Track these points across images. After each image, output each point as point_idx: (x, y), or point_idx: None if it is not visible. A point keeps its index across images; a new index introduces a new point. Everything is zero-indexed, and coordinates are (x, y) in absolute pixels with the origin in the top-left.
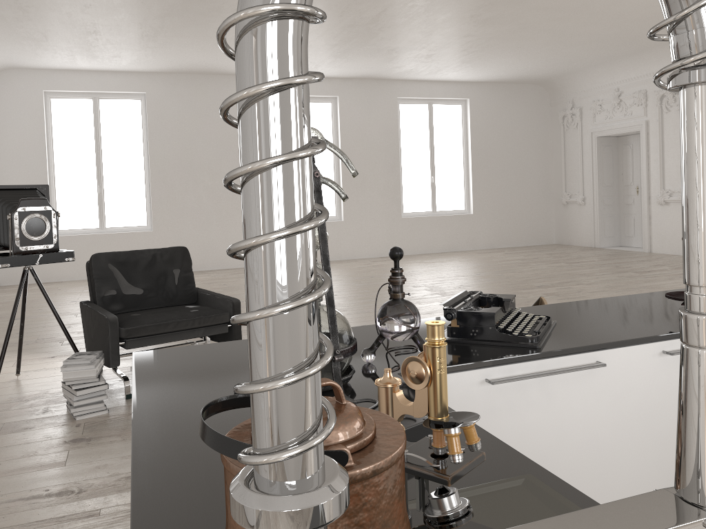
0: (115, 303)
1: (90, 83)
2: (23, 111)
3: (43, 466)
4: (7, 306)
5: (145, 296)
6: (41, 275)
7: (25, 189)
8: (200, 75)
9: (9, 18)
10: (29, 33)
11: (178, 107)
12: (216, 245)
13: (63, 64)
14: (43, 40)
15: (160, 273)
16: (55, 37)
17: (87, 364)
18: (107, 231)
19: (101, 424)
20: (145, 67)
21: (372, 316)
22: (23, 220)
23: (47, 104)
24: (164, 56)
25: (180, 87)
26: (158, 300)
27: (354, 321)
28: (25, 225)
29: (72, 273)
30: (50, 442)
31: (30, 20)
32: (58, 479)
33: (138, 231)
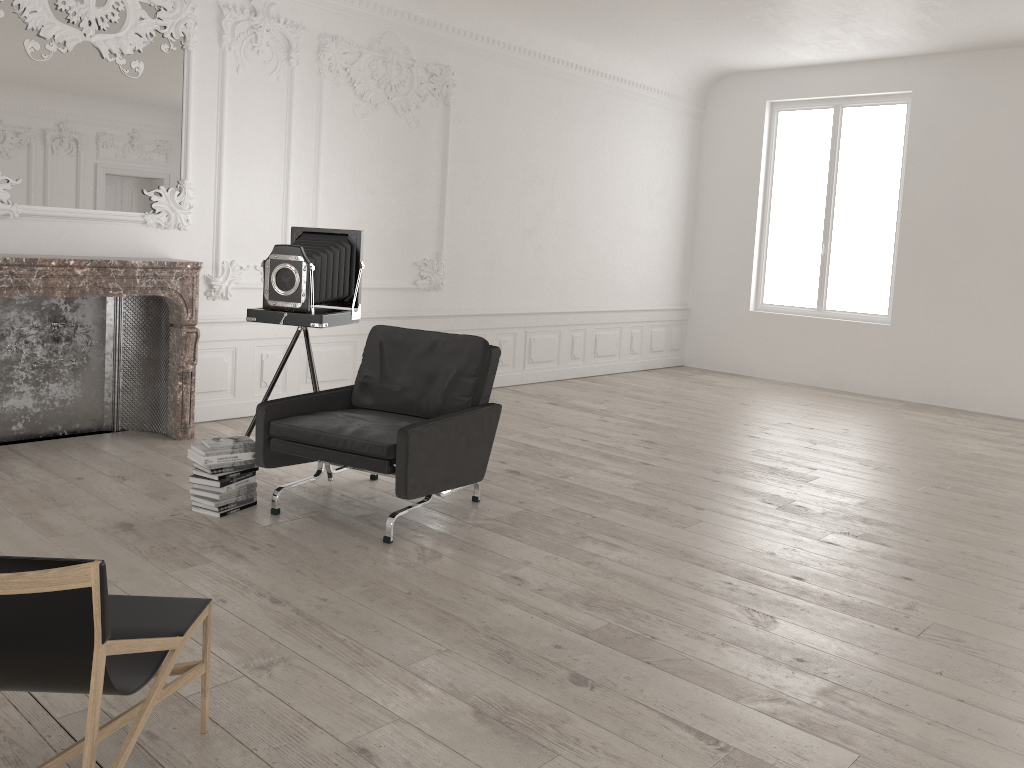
0: (370, 394)
1: (829, 84)
2: (738, 133)
3: (49, 530)
4: (602, 388)
5: (402, 395)
6: (731, 363)
7: (338, 234)
8: (1017, 49)
9: (620, 9)
10: (671, 24)
11: (966, 112)
12: (1000, 370)
13: (781, 59)
14: (700, 30)
15: (432, 368)
16: (707, 24)
17: (204, 449)
18: (826, 315)
19: (178, 523)
20: (902, 48)
21: (881, 574)
22: (274, 270)
23: (772, 120)
24: (899, 26)
25: (974, 75)
26: (415, 406)
27: (816, 565)
28: (276, 276)
29: (767, 369)
30: (120, 517)
31: (643, 7)
32: (10, 545)
33: (873, 322)
